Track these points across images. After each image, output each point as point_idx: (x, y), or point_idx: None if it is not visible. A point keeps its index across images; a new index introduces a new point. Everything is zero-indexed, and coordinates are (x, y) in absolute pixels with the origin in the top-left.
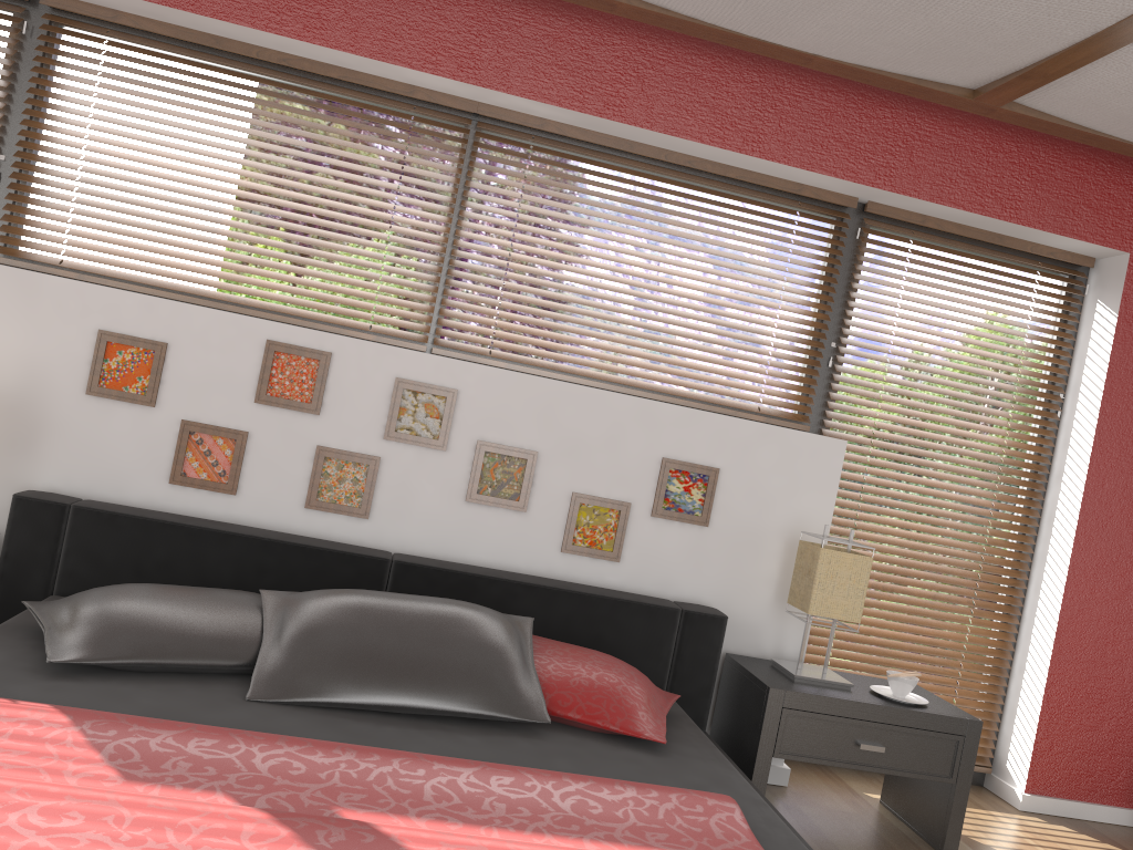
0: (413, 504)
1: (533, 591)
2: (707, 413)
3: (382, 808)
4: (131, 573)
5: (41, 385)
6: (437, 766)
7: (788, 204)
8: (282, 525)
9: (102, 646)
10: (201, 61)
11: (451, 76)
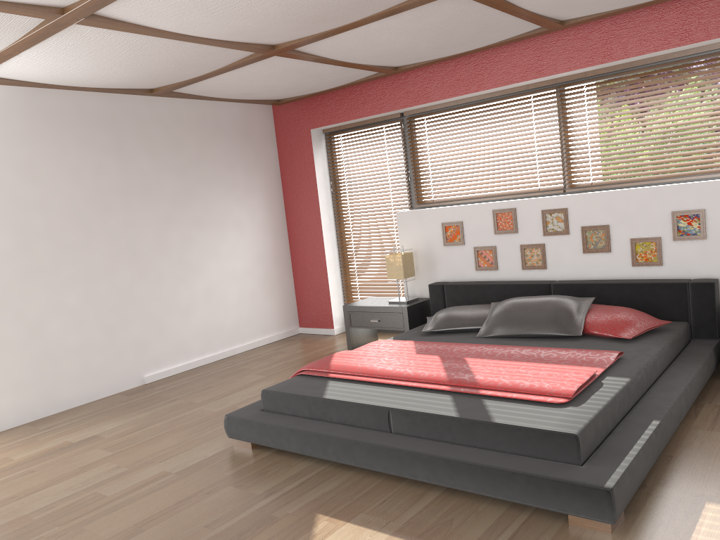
0: (562, 259)
1: (611, 286)
2: (690, 183)
3: (478, 357)
4: (466, 304)
5: (431, 246)
6: (508, 347)
7: None
8: (516, 278)
9: (436, 326)
10: (455, 110)
11: (534, 78)
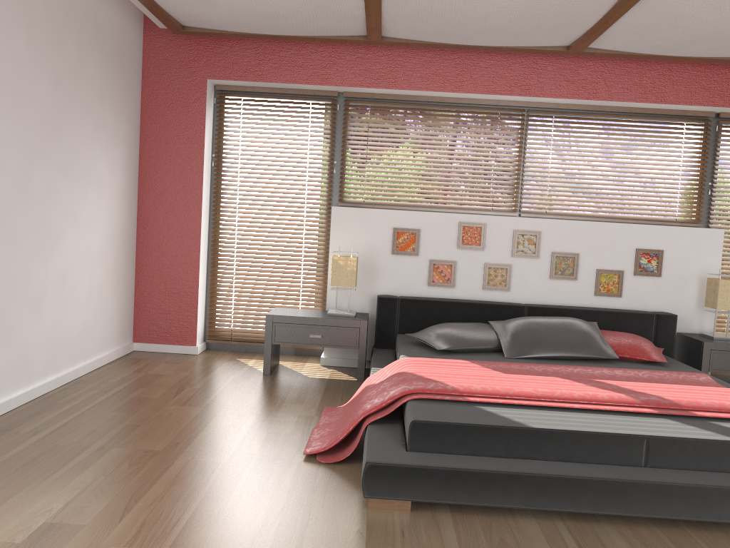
0: (527, 282)
1: (588, 313)
2: (654, 226)
3: (586, 378)
4: (425, 322)
5: (374, 253)
6: (593, 368)
7: (679, 120)
8: (474, 297)
9: (451, 343)
10: (406, 106)
11: (519, 95)
